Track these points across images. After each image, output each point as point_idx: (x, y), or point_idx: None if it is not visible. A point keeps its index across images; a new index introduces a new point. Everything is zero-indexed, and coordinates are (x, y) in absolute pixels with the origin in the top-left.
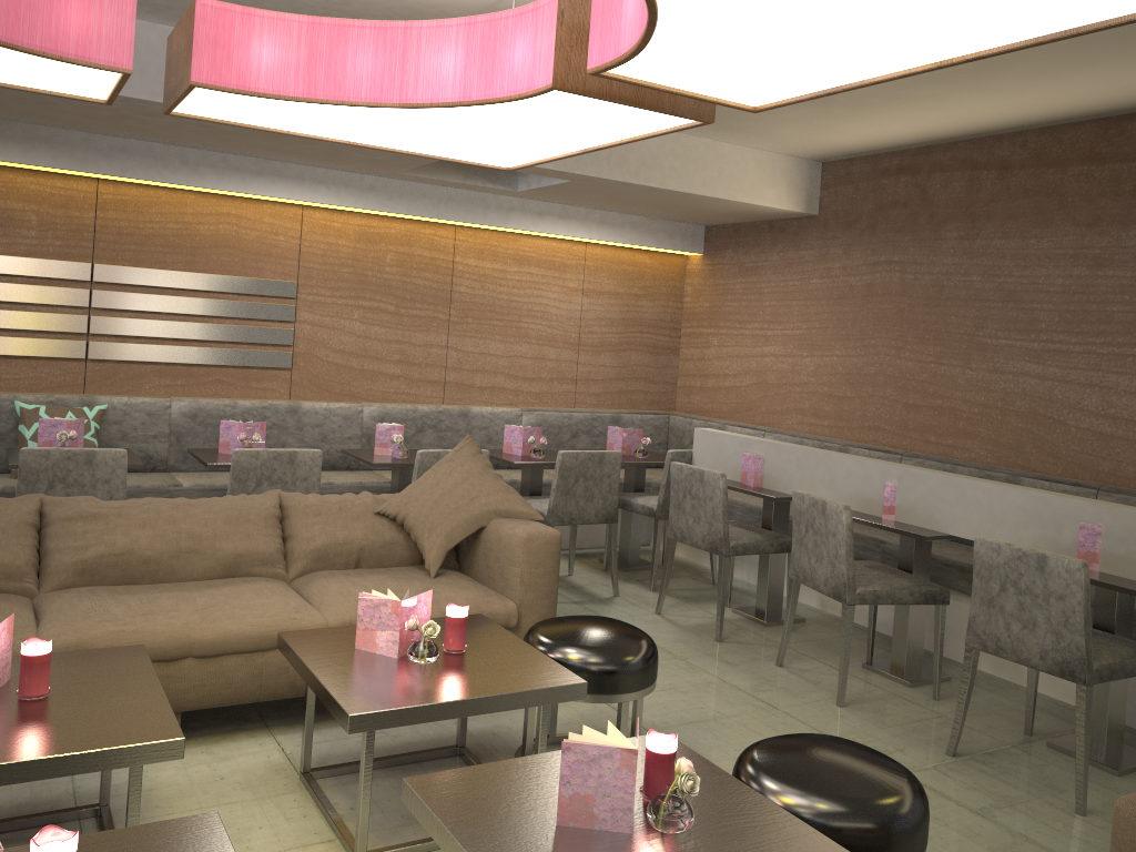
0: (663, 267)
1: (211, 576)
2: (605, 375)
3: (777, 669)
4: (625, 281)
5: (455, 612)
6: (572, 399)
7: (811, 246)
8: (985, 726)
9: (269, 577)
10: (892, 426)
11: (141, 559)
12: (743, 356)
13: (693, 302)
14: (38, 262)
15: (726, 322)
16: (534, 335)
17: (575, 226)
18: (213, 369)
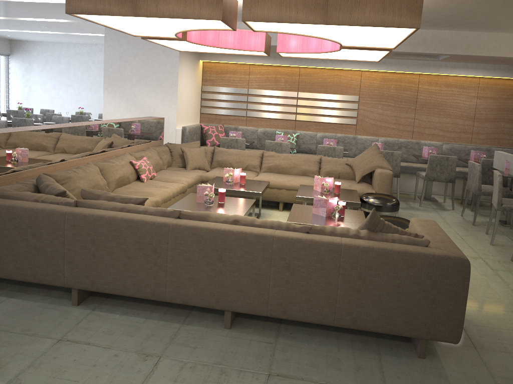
0: None
1: (298, 174)
2: (486, 131)
3: (483, 234)
4: (499, 92)
5: (336, 183)
6: (470, 140)
7: None
8: None
9: (313, 177)
10: None
11: (281, 167)
12: None
13: None
14: (283, 92)
15: None
16: (452, 114)
17: (470, 71)
18: (331, 124)
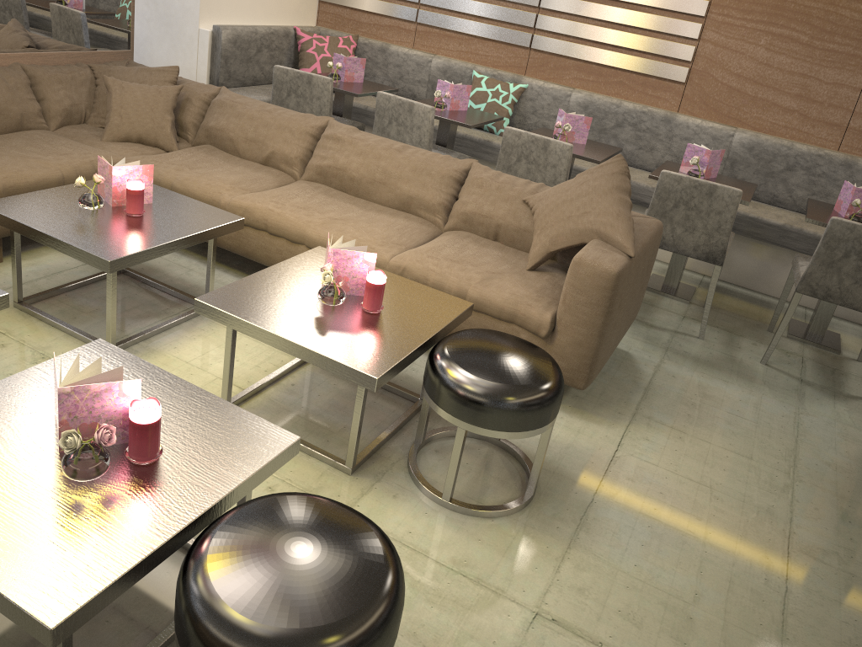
0: None
1: (391, 206)
2: None
3: None
4: None
5: (368, 277)
6: None
7: None
8: None
9: (430, 222)
10: None
11: (349, 177)
12: None
13: None
14: None
15: None
16: None
17: None
18: (619, 73)
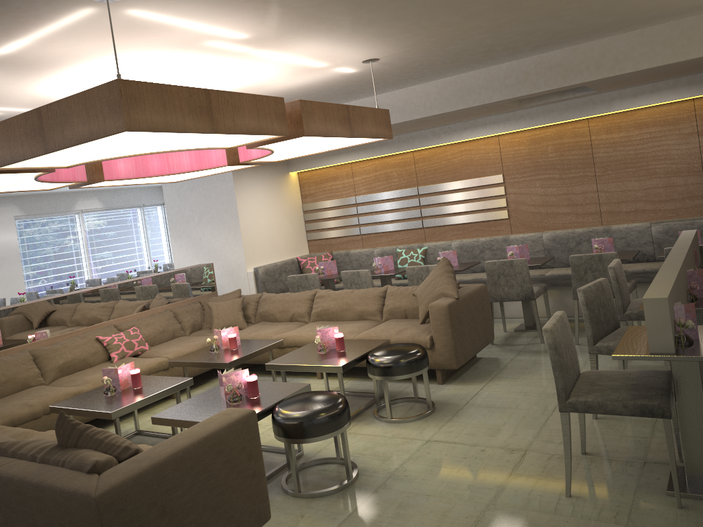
0: None
1: (354, 319)
2: None
3: None
4: None
5: (334, 335)
6: None
7: None
8: (663, 449)
9: (374, 320)
10: None
11: (331, 312)
12: None
13: None
14: (399, 191)
15: None
16: (661, 172)
17: (666, 94)
18: (473, 224)
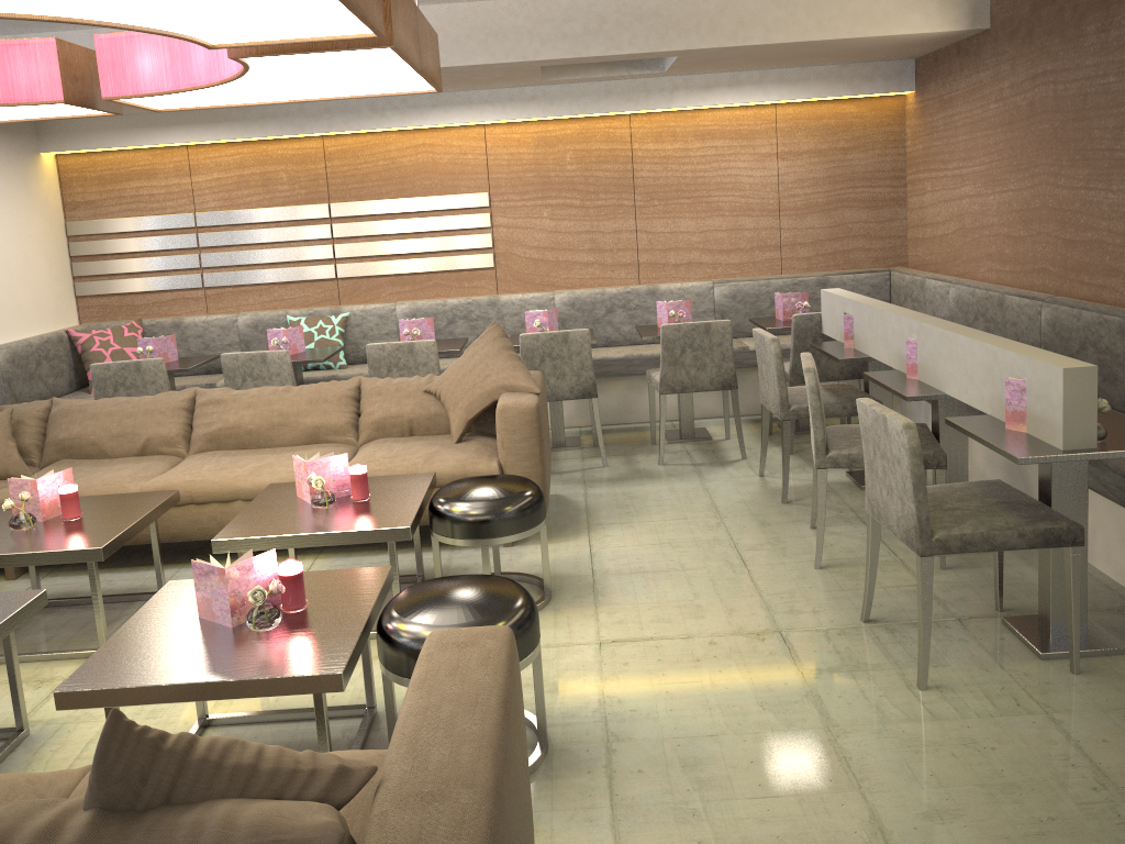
0: (875, 113)
1: (299, 443)
2: (814, 237)
3: (805, 531)
4: (827, 136)
5: (351, 471)
6: (778, 266)
7: (987, 66)
8: (959, 598)
9: (343, 443)
10: (1055, 267)
11: (245, 431)
12: (948, 200)
13: (912, 146)
14: (291, 209)
15: (934, 164)
16: (726, 207)
17: (749, 92)
18: (431, 276)
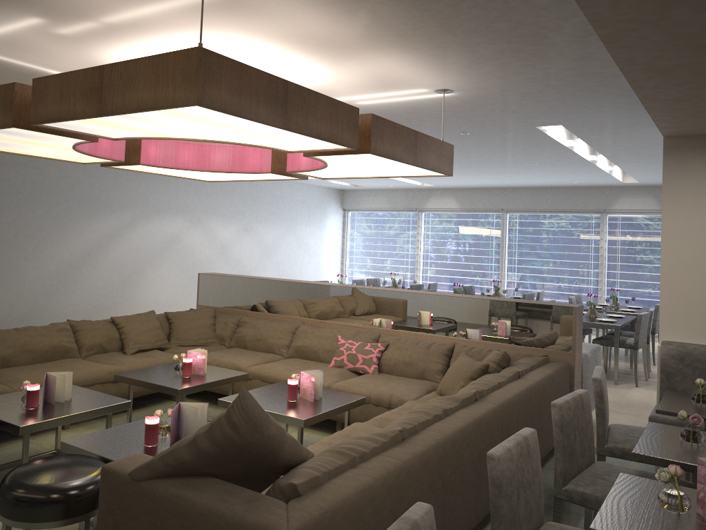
0: None
1: None
2: None
3: None
4: None
5: (151, 417)
6: None
7: None
8: None
9: None
10: None
11: None
12: None
13: None
14: None
15: None
16: None
17: None
18: None
